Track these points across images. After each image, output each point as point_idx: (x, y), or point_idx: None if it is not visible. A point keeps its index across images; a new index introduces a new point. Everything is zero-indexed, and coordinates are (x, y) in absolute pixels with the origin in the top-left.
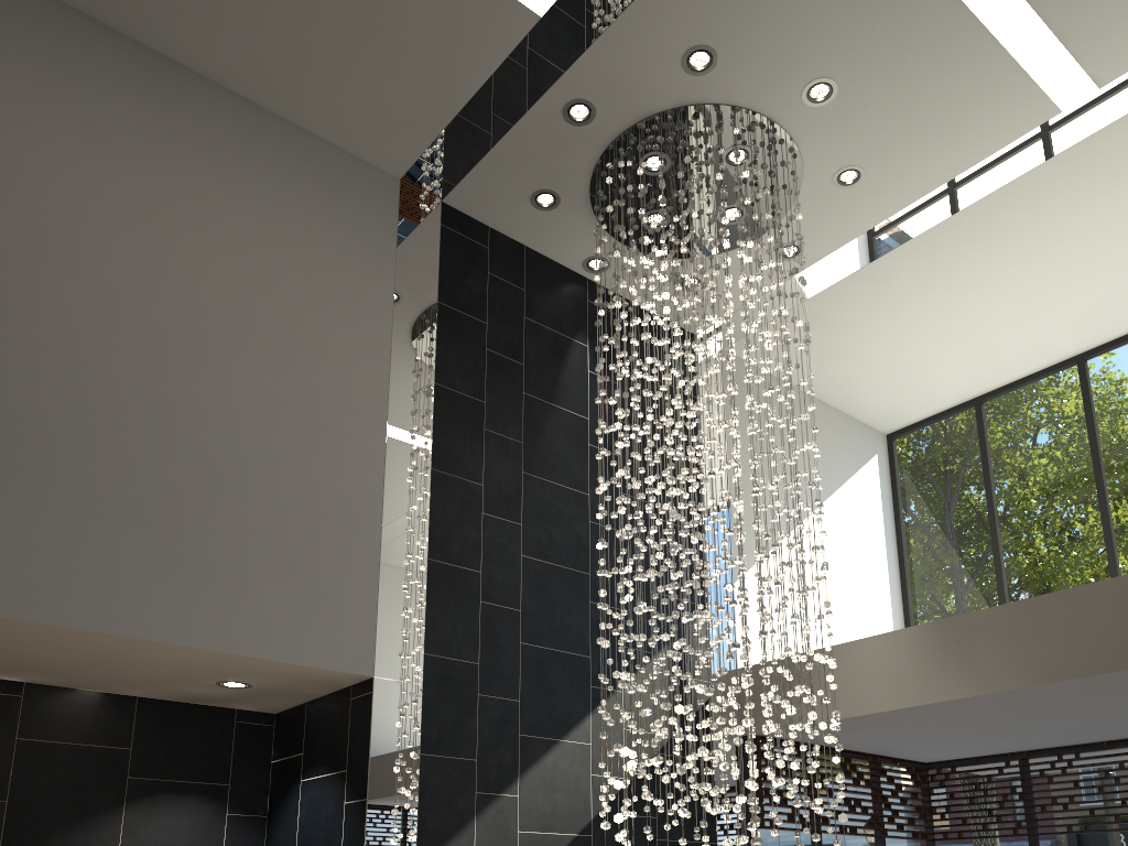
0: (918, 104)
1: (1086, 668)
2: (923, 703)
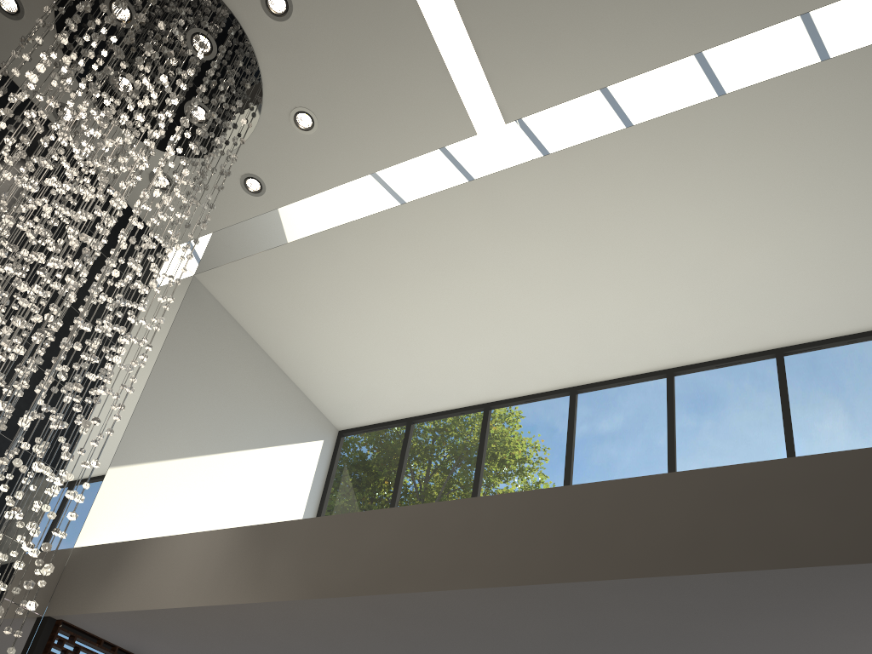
0: (362, 64)
1: (353, 588)
2: (209, 604)
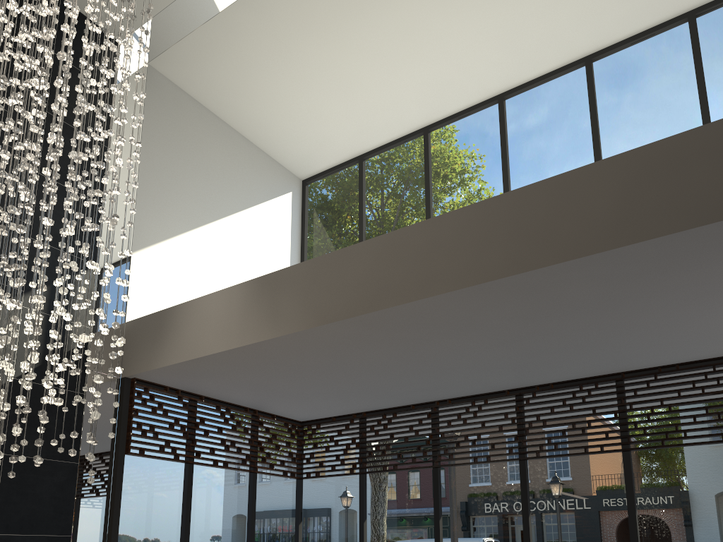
0: None
1: (349, 311)
2: (241, 345)
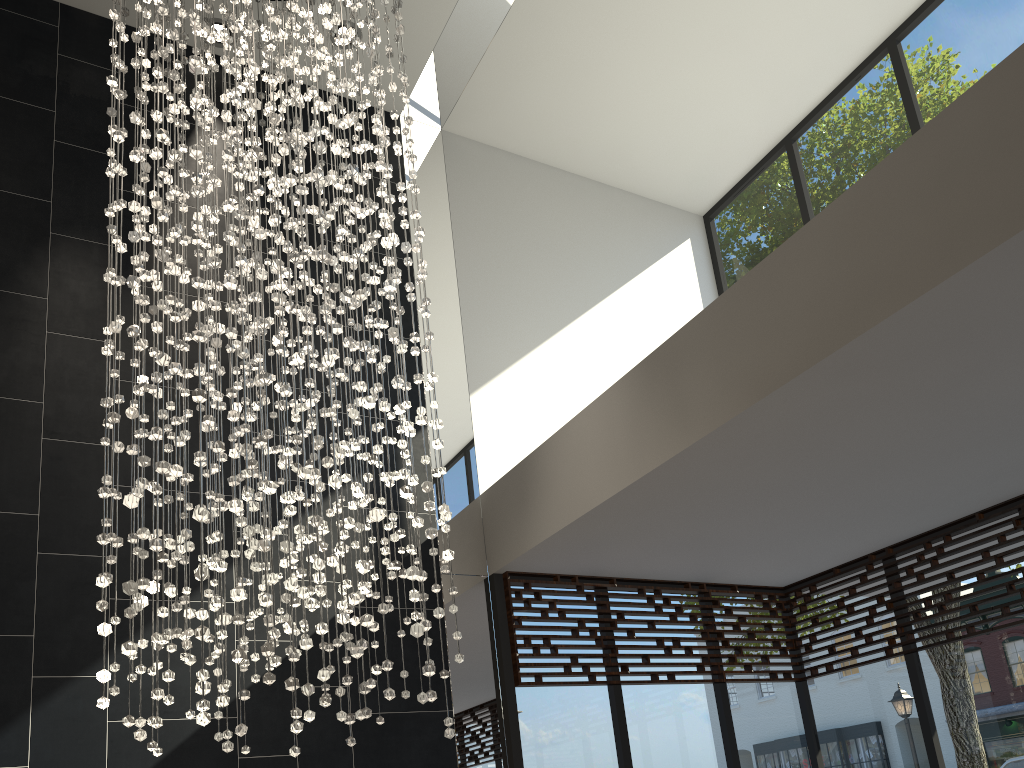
0: None
1: (804, 358)
2: (639, 476)
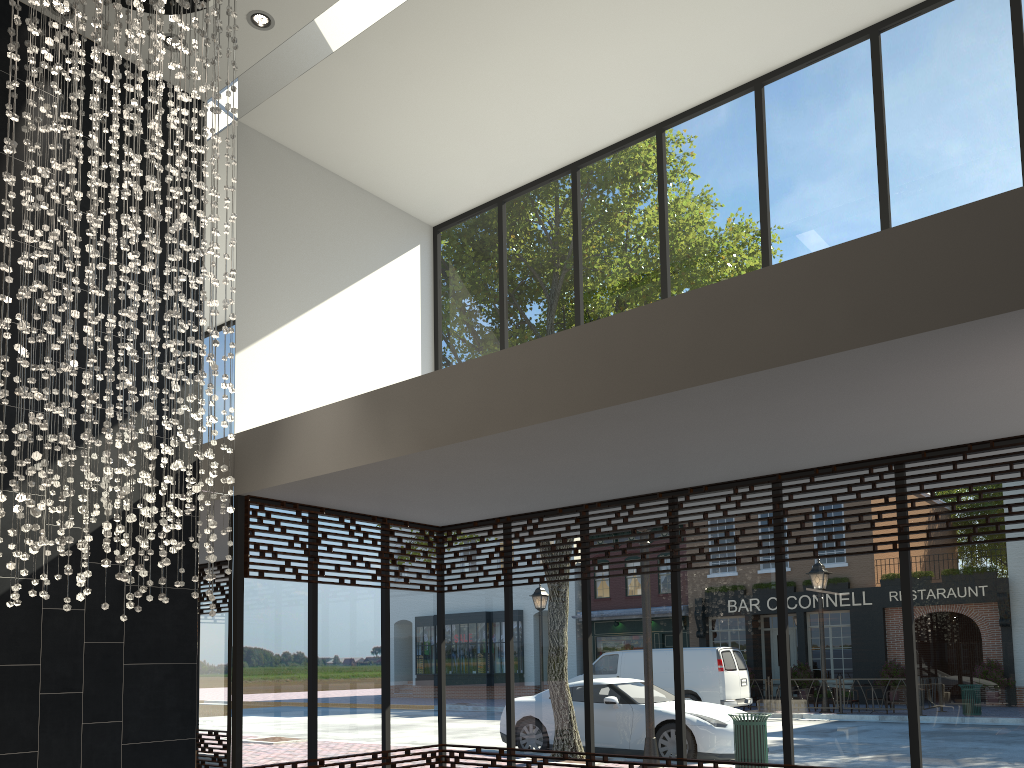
0: None
1: (454, 436)
2: (353, 466)
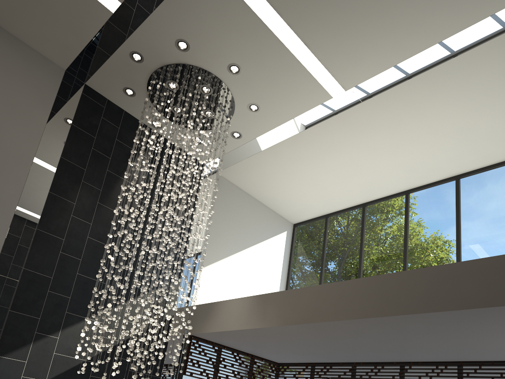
0: (275, 82)
1: (299, 320)
2: (246, 328)
